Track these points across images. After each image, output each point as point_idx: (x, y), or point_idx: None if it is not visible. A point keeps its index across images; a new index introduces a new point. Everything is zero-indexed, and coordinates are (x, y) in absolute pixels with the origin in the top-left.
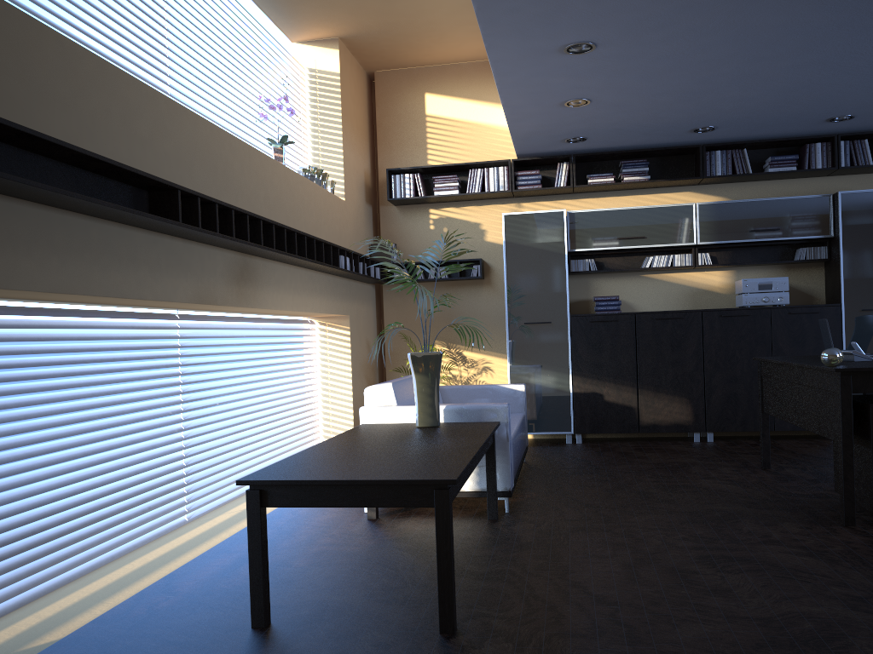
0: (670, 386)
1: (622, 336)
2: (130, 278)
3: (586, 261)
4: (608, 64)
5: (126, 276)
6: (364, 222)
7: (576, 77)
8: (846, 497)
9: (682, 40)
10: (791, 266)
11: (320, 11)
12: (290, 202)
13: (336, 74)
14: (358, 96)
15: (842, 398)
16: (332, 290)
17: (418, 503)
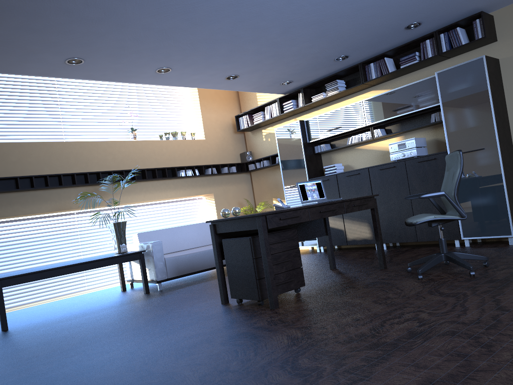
0: (358, 216)
1: (332, 188)
2: (8, 210)
3: (321, 145)
4: (194, 67)
5: (5, 209)
6: (232, 144)
7: (199, 74)
8: (220, 288)
9: (192, 53)
10: (437, 126)
11: None
12: (139, 155)
13: None
14: None
15: (211, 236)
16: (191, 185)
17: None
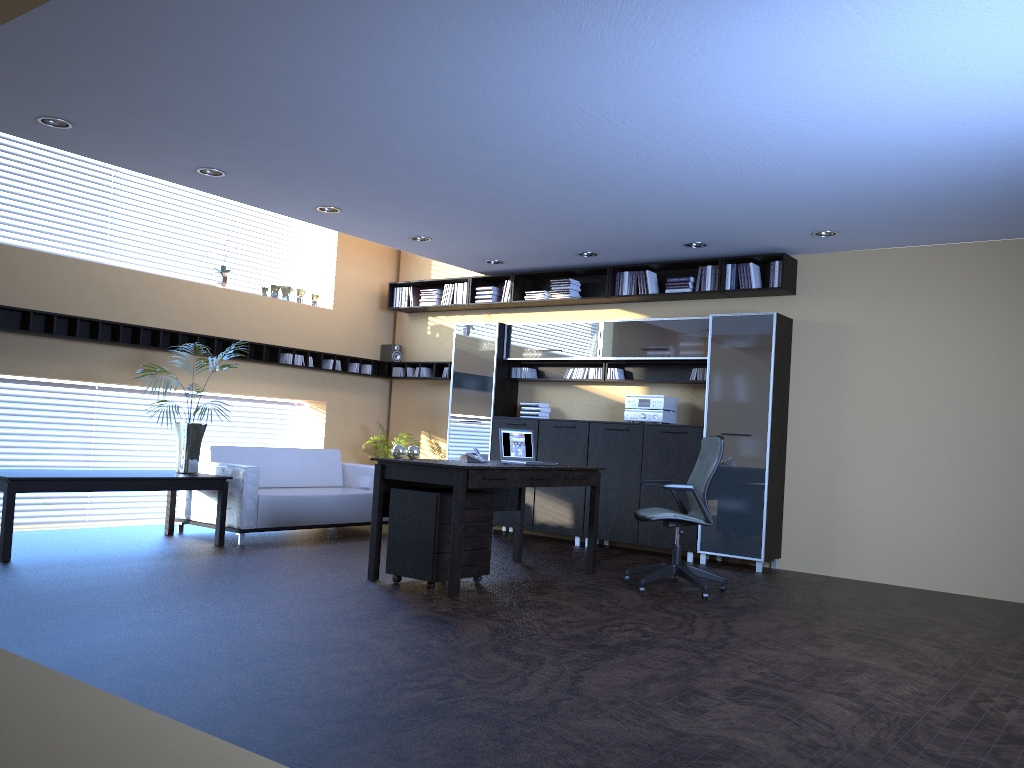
0: (559, 489)
1: None
2: None
3: (523, 369)
4: (374, 216)
5: None
6: (373, 326)
7: (375, 224)
8: (370, 557)
9: (386, 202)
10: (696, 386)
11: None
12: (225, 313)
13: None
14: None
15: (375, 480)
16: (295, 380)
17: (2, 489)
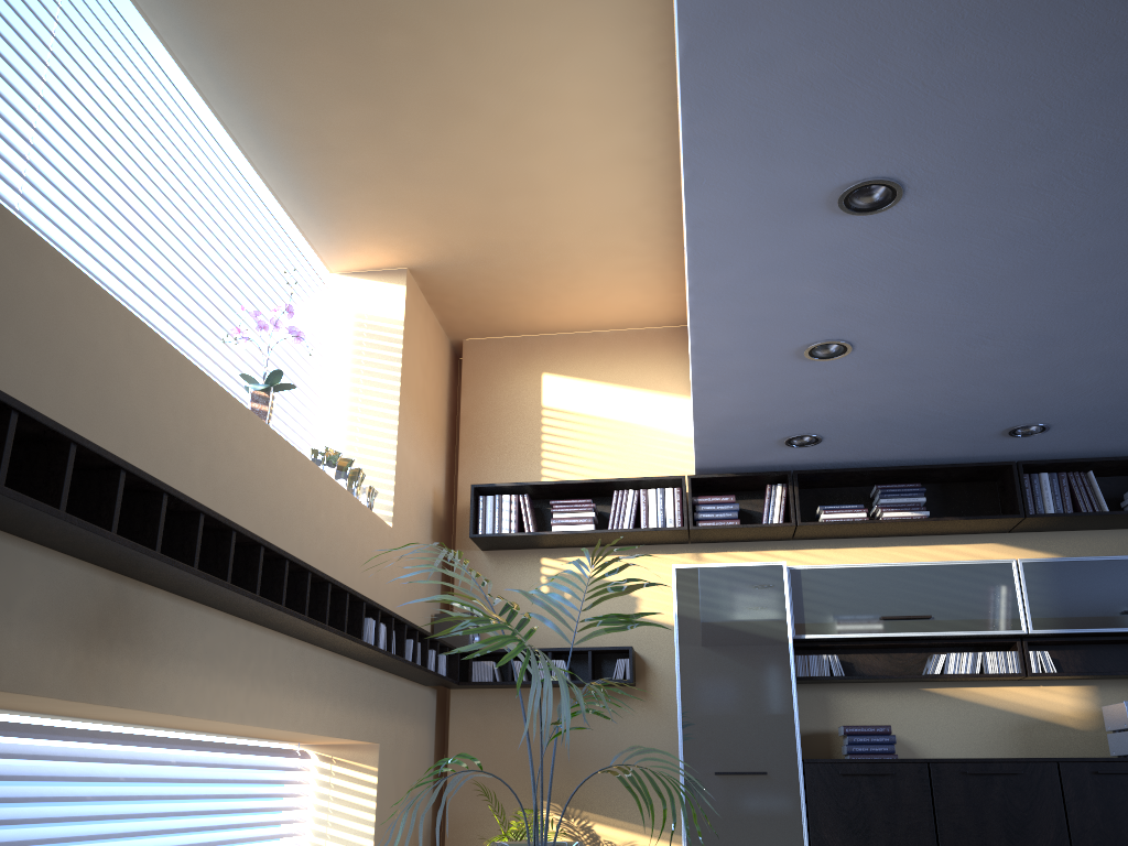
0: None
1: (908, 807)
2: None
3: (823, 657)
4: (911, 249)
5: None
6: (426, 574)
7: (842, 283)
8: None
9: (1075, 188)
10: None
11: (379, 211)
12: (270, 496)
13: (397, 322)
14: (433, 369)
15: None
16: (348, 690)
17: None
